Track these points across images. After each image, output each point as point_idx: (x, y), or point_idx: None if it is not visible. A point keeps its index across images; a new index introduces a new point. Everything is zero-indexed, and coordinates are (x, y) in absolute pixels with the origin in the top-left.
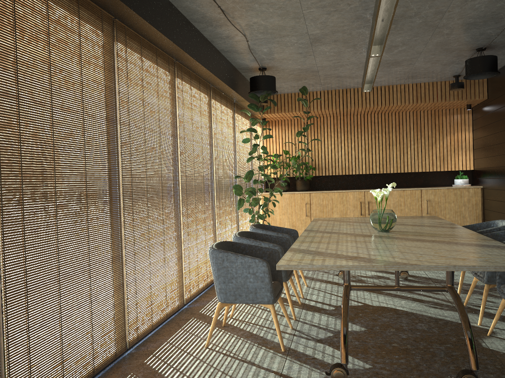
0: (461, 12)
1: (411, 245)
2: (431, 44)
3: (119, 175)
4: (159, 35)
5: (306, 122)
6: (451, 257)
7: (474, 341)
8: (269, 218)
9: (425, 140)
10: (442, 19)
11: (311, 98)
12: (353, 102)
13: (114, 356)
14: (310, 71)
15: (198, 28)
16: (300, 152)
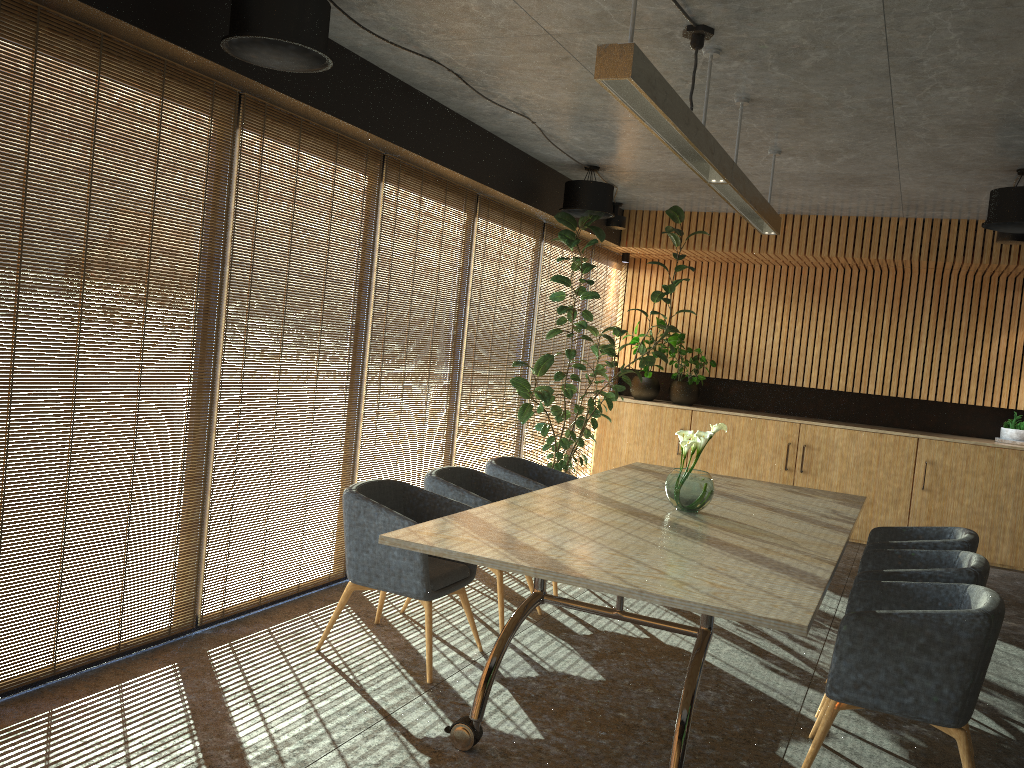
0: (925, 106)
1: (662, 545)
2: (907, 154)
3: (217, 348)
4: (329, 117)
5: (711, 269)
6: (673, 577)
7: (687, 730)
8: (608, 447)
9: (953, 336)
10: (894, 115)
11: (714, 226)
12: (796, 242)
13: (165, 632)
14: (688, 178)
15: (433, 98)
16: (692, 328)
